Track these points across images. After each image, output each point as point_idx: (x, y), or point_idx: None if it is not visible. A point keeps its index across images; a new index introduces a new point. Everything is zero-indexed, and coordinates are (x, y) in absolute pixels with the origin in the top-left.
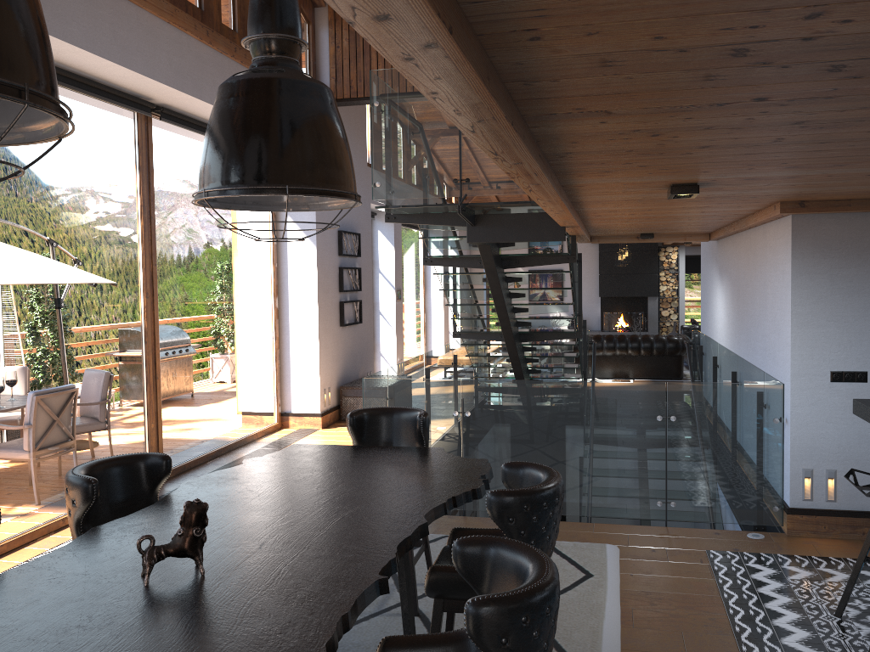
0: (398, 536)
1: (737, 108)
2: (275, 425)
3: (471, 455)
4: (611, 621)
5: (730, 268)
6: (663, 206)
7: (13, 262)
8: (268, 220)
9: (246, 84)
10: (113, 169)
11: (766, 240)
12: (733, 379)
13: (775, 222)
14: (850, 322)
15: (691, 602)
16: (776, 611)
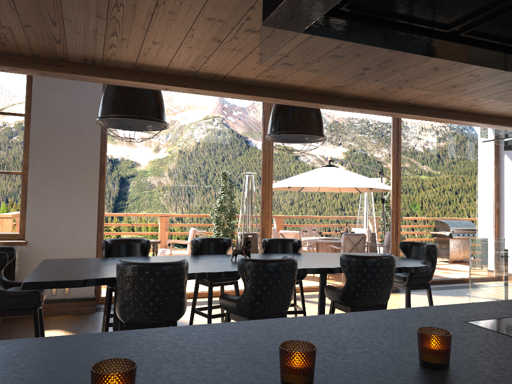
0: (311, 267)
1: None
2: None
3: None
4: None
5: None
6: None
7: (323, 176)
8: (491, 157)
9: None
10: (377, 136)
11: None
12: None
13: None
14: None
15: None
16: None
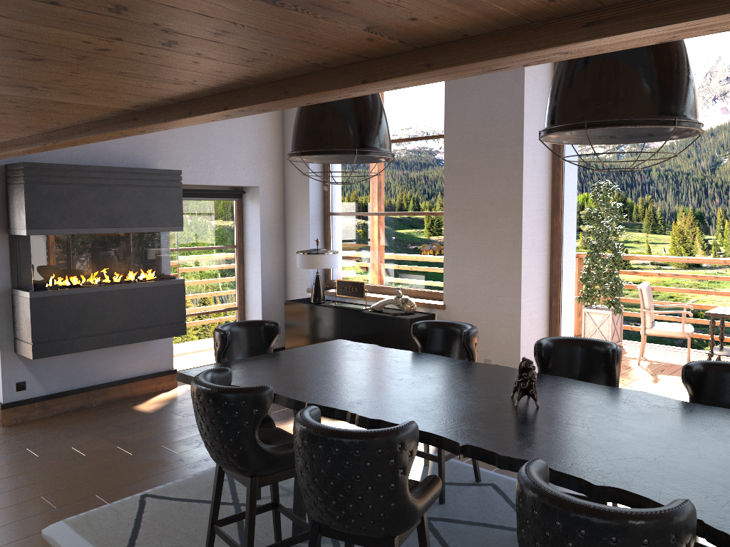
0: (552, 464)
1: None
2: None
3: None
4: None
5: None
6: None
7: None
8: None
9: None
10: None
11: None
12: None
13: None
14: None
15: None
16: None
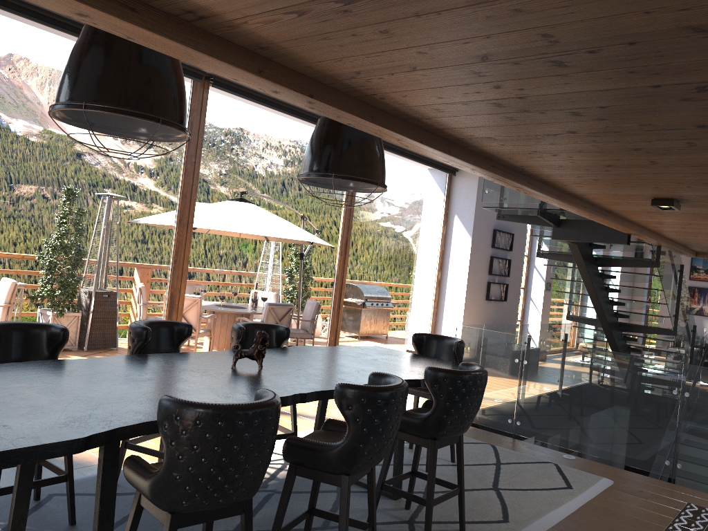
0: None
1: (569, 137)
2: None
3: (524, 393)
4: (558, 512)
5: None
6: (695, 221)
7: (261, 221)
8: (440, 216)
9: (326, 119)
10: None
11: None
12: None
13: None
14: None
15: (636, 523)
16: None
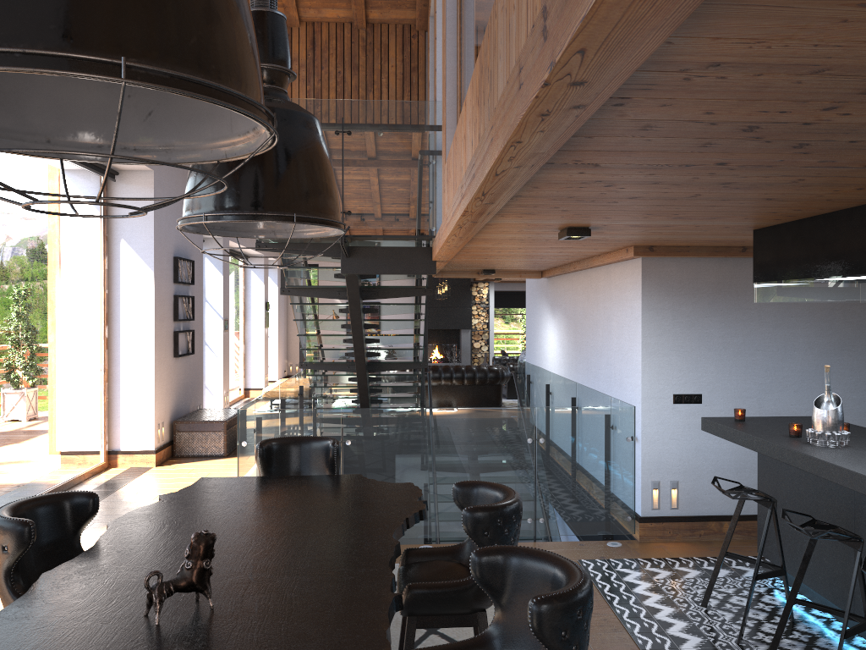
0: (383, 557)
1: (696, 169)
2: (102, 465)
3: None
4: None
5: (564, 303)
6: (535, 246)
7: None
8: (99, 243)
9: None
10: None
11: (611, 279)
12: (573, 404)
13: (621, 264)
14: (688, 351)
15: None
16: (654, 607)
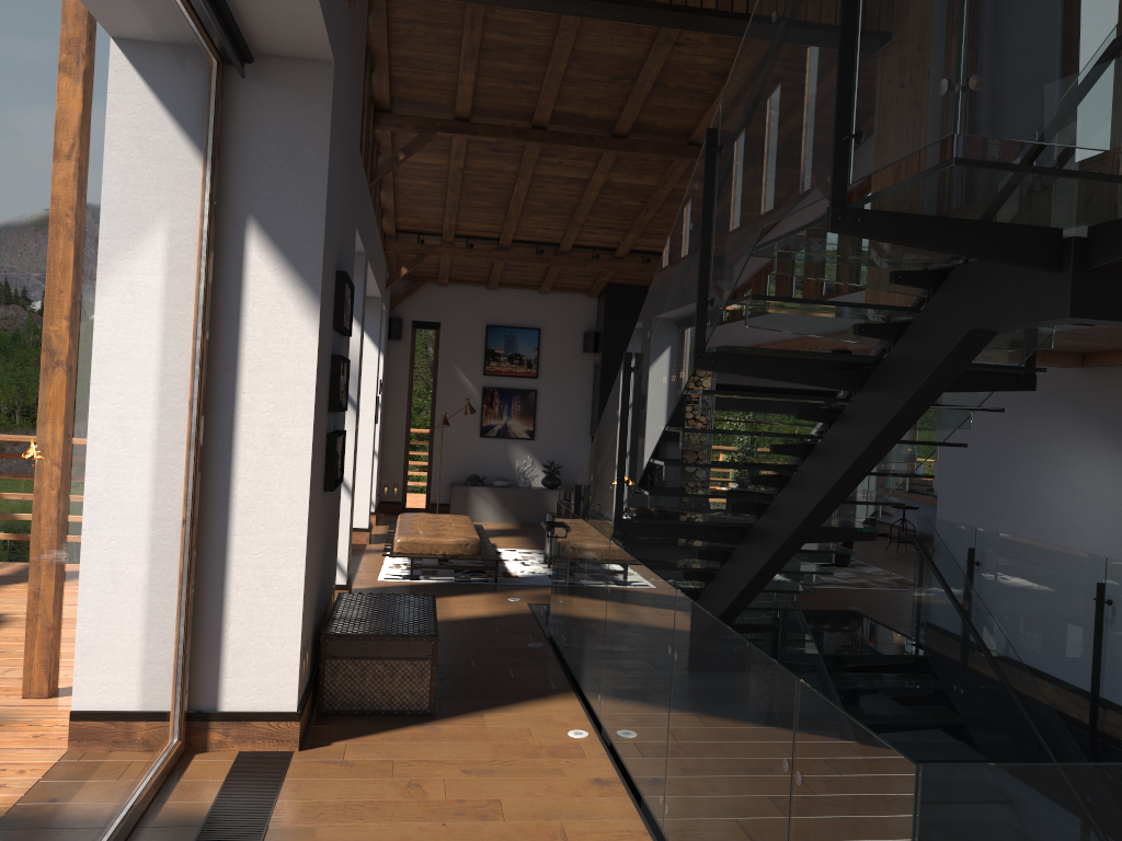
0: None
1: None
2: (177, 751)
3: None
4: None
5: None
6: None
7: None
8: (200, 218)
9: None
10: None
11: None
12: None
13: None
14: None
15: None
16: None
